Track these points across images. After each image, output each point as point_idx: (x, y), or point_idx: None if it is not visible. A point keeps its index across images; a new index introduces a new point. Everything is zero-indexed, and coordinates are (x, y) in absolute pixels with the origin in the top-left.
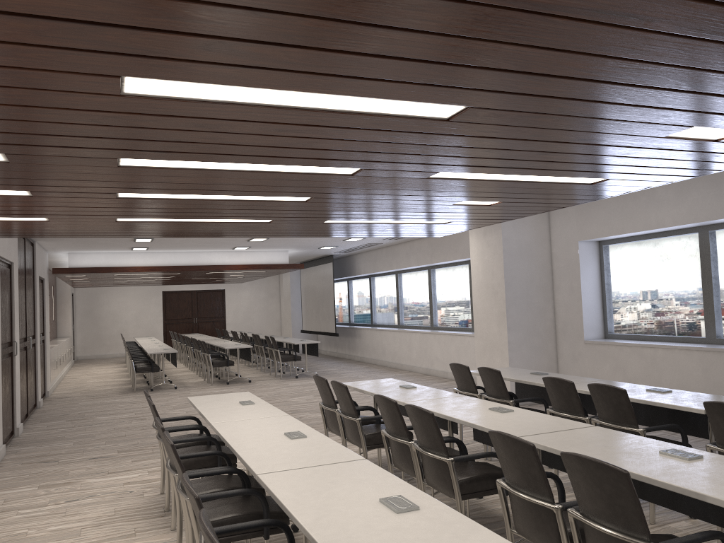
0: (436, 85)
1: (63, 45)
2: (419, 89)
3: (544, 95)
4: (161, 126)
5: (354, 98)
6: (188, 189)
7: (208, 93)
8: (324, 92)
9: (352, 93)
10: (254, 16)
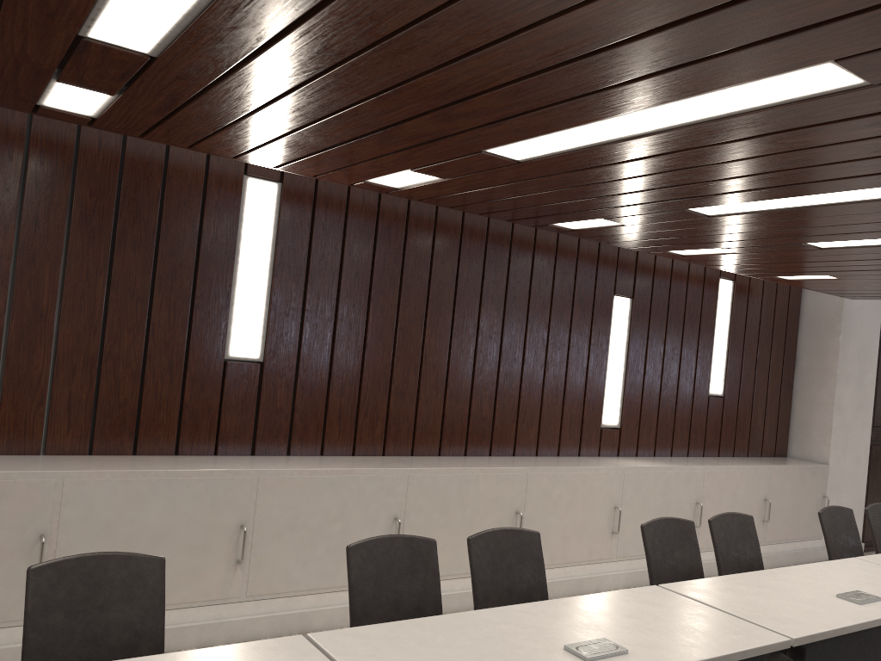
0: (683, 65)
1: (408, 145)
2: (678, 77)
3: (875, 4)
4: (615, 177)
5: (666, 107)
6: (865, 232)
7: (557, 144)
8: (615, 114)
9: (638, 106)
10: (398, 93)
